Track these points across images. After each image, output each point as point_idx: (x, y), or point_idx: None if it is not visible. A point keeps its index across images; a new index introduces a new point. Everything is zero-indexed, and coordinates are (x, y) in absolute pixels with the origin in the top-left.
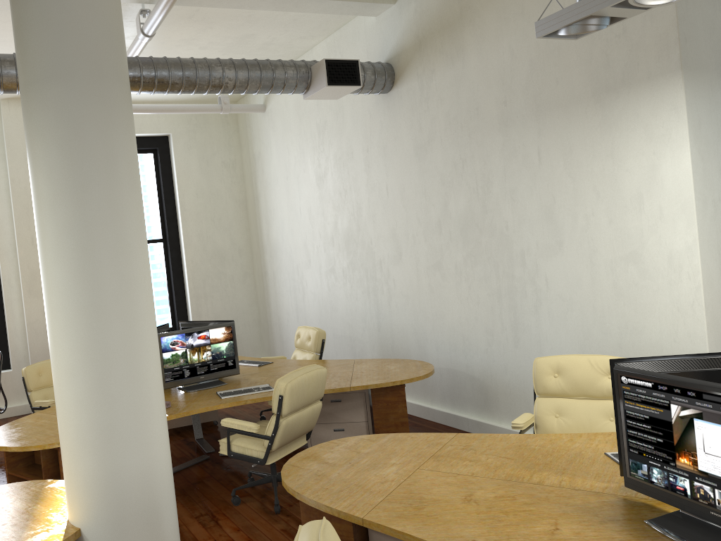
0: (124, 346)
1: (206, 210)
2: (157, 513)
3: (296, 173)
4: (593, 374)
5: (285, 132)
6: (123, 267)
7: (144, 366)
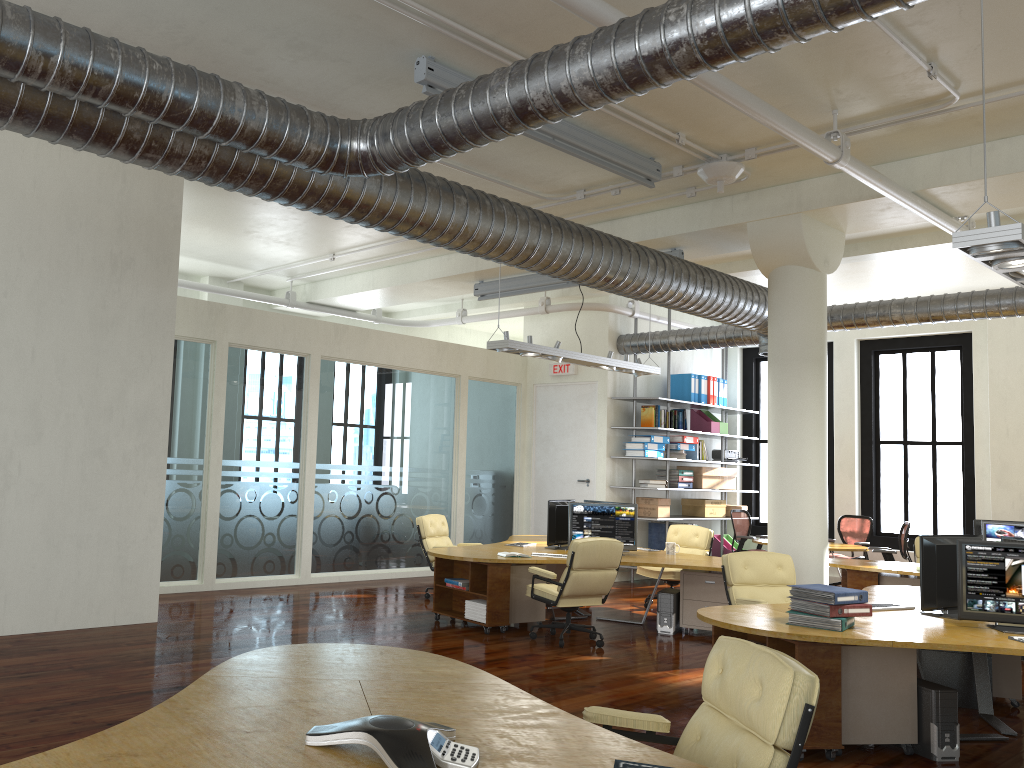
0: (790, 488)
1: None
2: (798, 573)
3: None
4: None
5: None
6: (794, 450)
7: (801, 500)
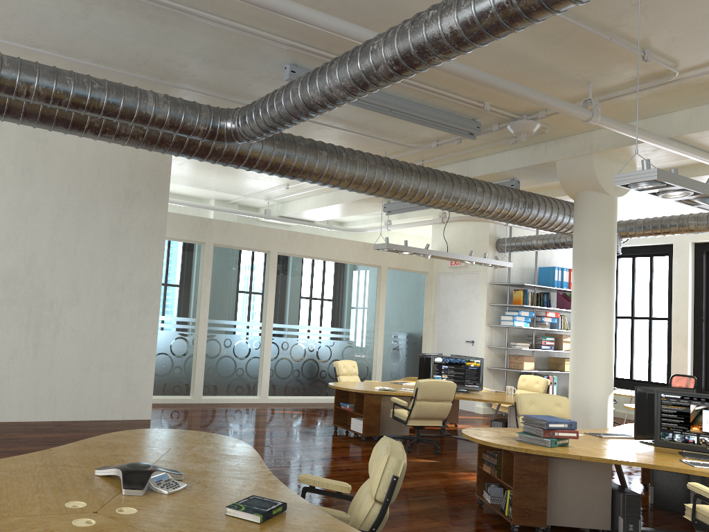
0: (583, 350)
1: None
2: (587, 412)
3: None
4: None
5: None
6: (587, 323)
7: (591, 359)
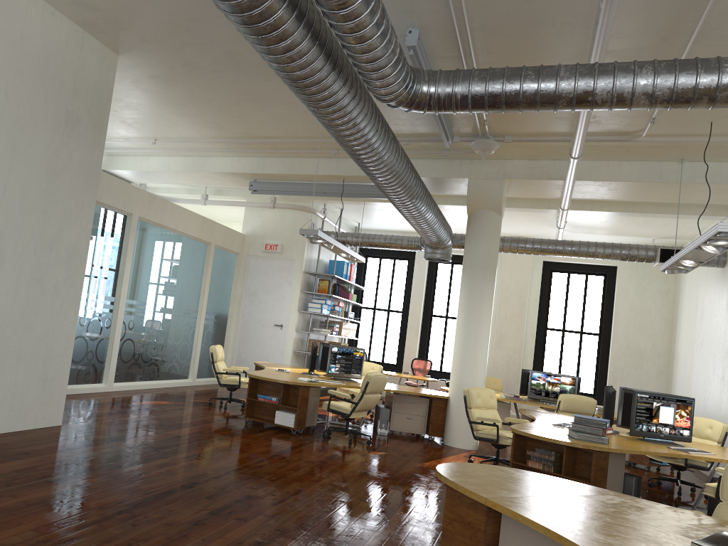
0: (472, 347)
1: (635, 321)
2: None
3: (691, 306)
4: (704, 426)
5: (691, 277)
6: (477, 324)
7: (477, 355)
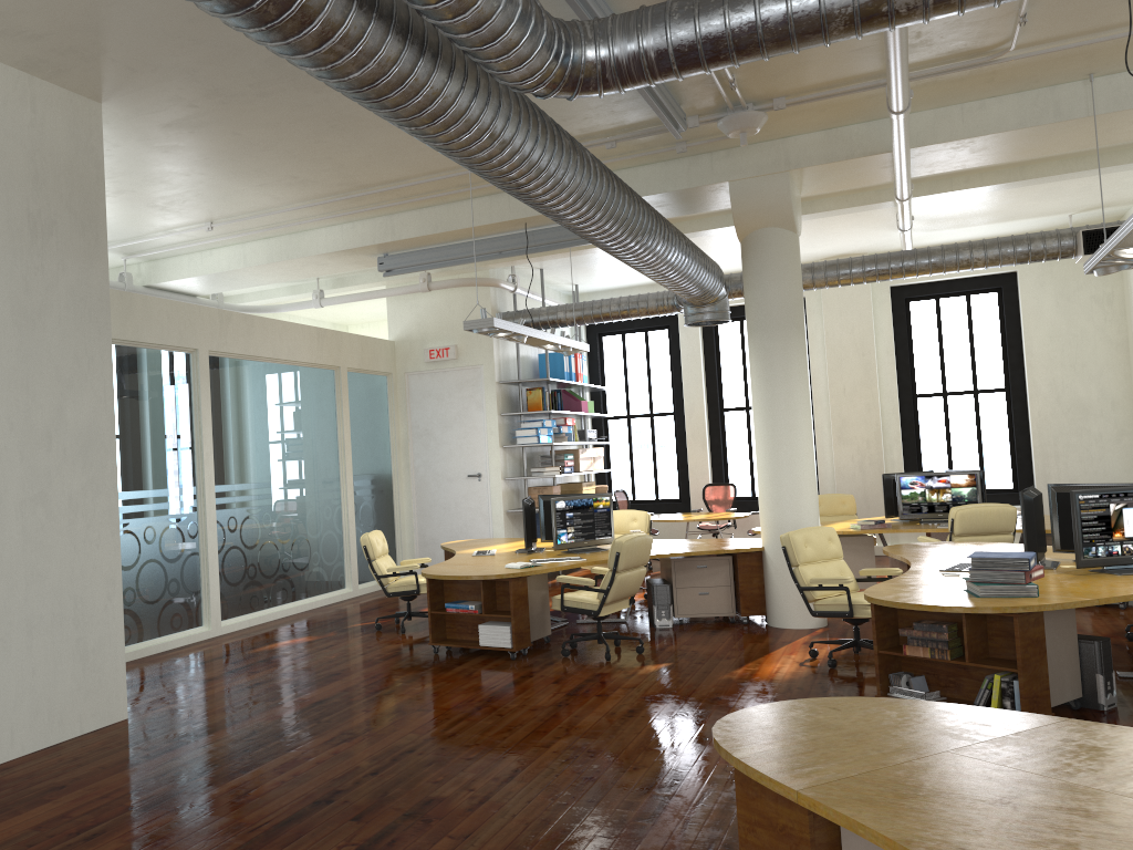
0: (786, 459)
1: (1063, 356)
2: None
3: None
4: None
5: None
6: (788, 420)
7: (798, 470)
